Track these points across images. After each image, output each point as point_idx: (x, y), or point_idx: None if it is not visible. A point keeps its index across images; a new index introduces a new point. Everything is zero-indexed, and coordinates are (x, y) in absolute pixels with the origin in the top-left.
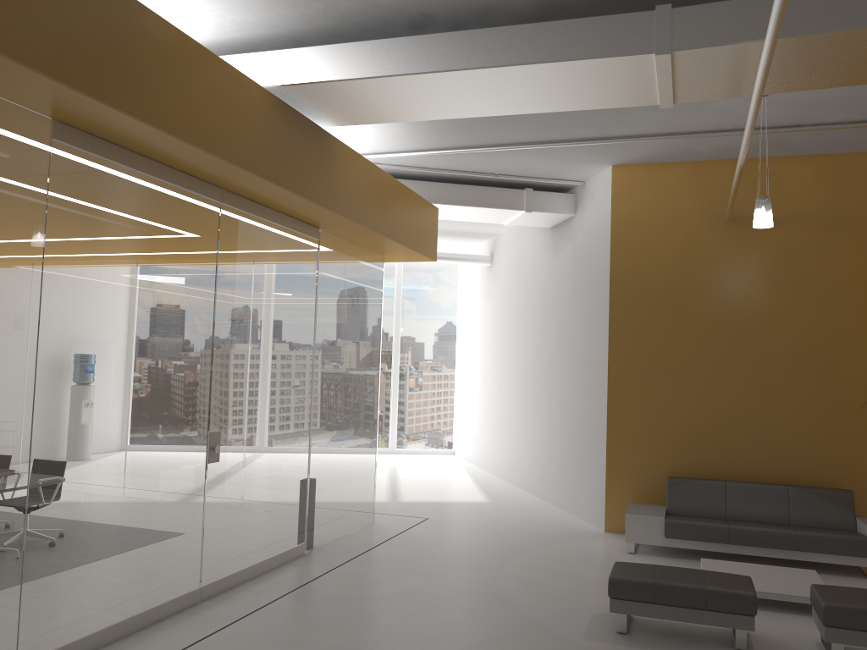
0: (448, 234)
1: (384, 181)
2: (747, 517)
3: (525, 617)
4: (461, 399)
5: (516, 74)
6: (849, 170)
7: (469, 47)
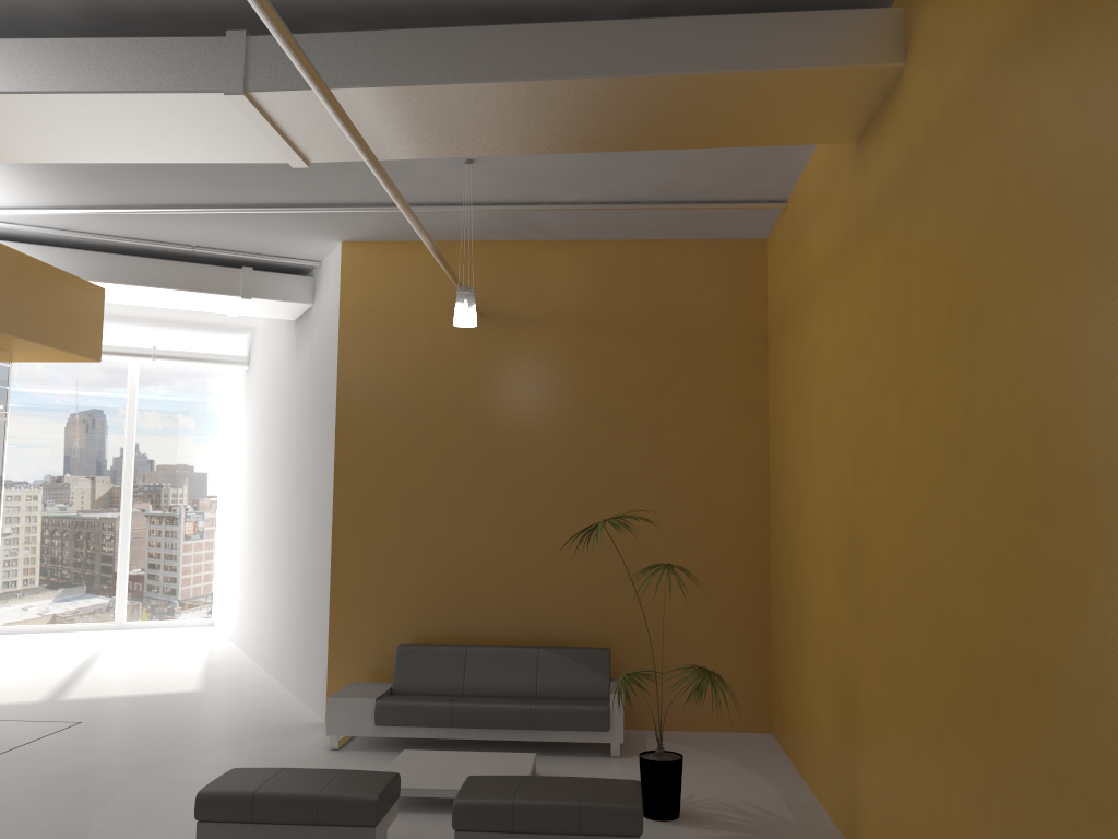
0: (185, 325)
1: None
2: (487, 690)
3: None
4: (221, 549)
5: (59, 106)
6: (616, 261)
7: None
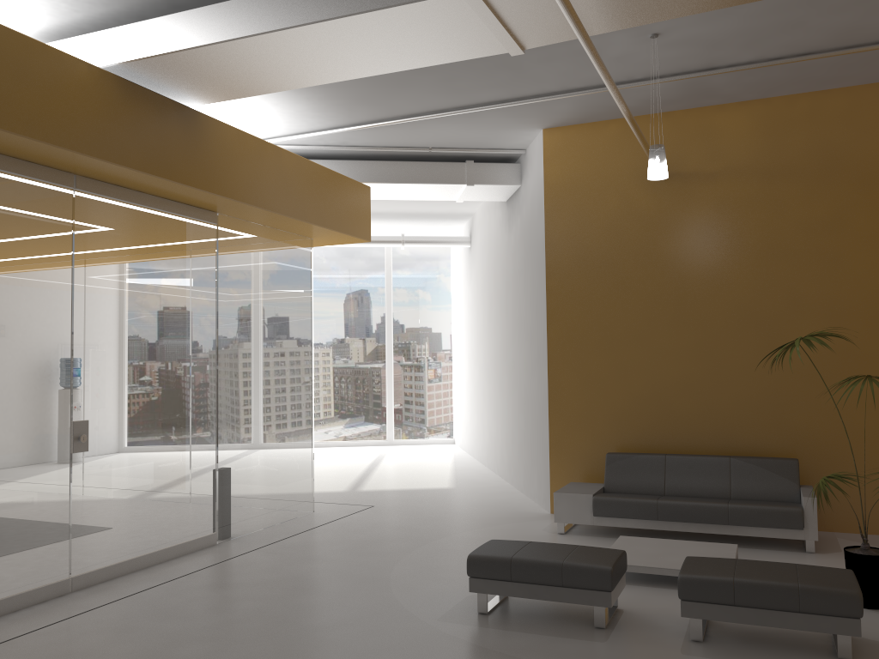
0: (423, 216)
1: (286, 160)
2: (686, 492)
3: (393, 600)
4: (457, 386)
5: (339, 30)
6: (787, 114)
7: (286, 6)
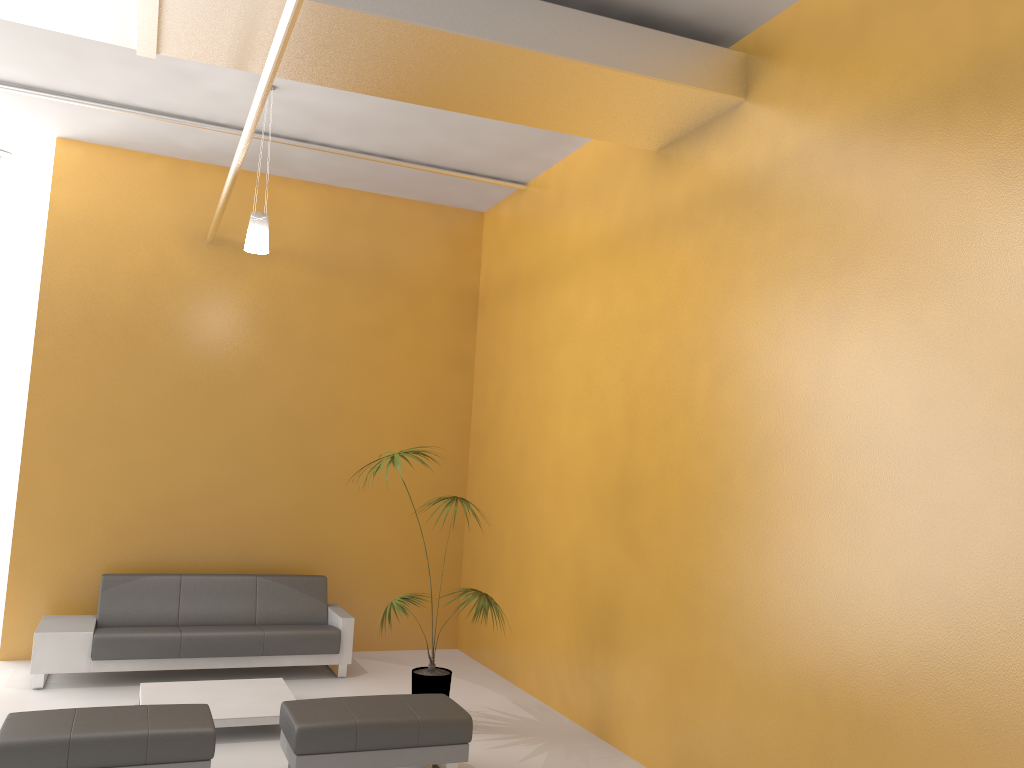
0: None
1: None
2: (205, 619)
3: None
4: None
5: None
6: (351, 209)
7: None
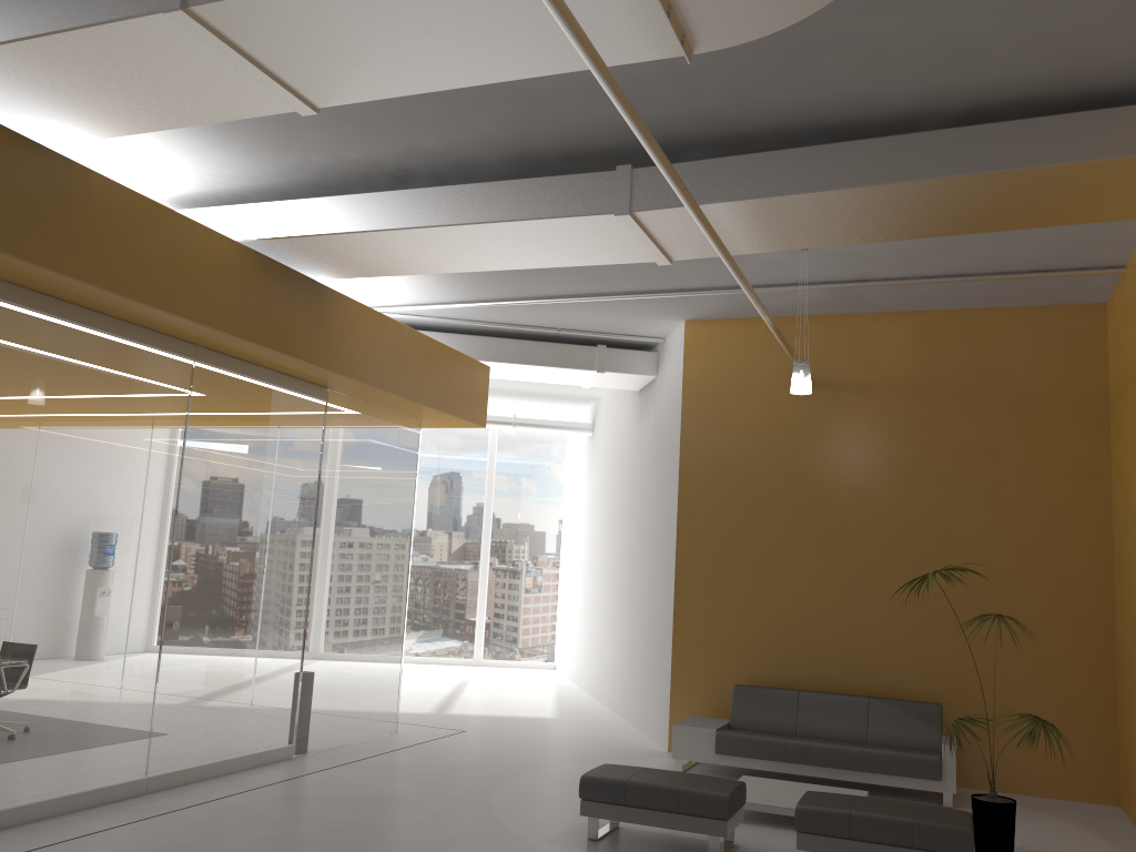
0: (540, 396)
1: (406, 337)
2: (819, 733)
3: (496, 822)
4: (564, 599)
5: (490, 231)
6: (945, 329)
7: (440, 204)
